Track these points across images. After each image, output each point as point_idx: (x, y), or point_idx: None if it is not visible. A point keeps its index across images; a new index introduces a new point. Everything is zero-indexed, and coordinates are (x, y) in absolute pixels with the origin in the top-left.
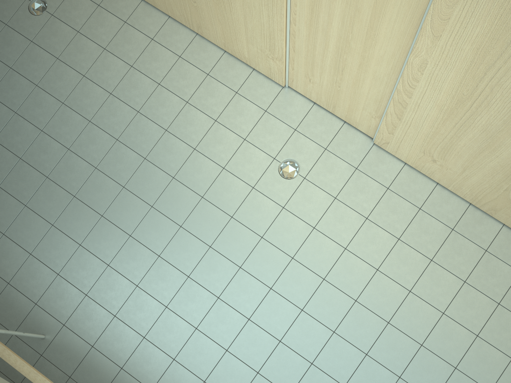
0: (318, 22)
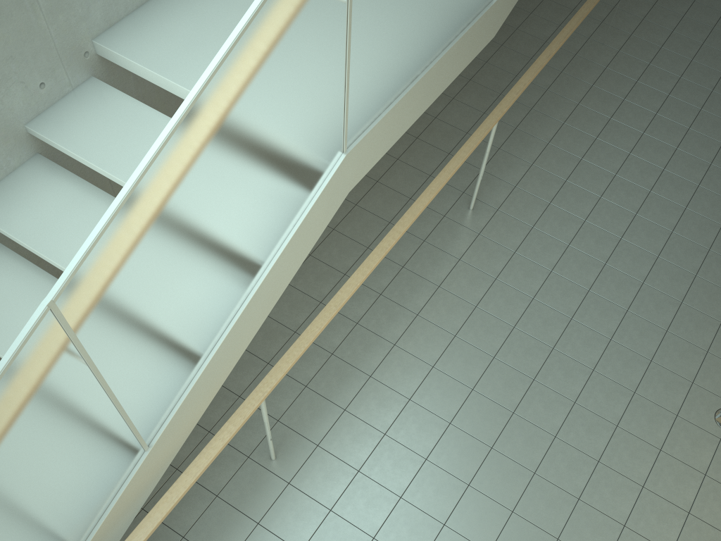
0: None
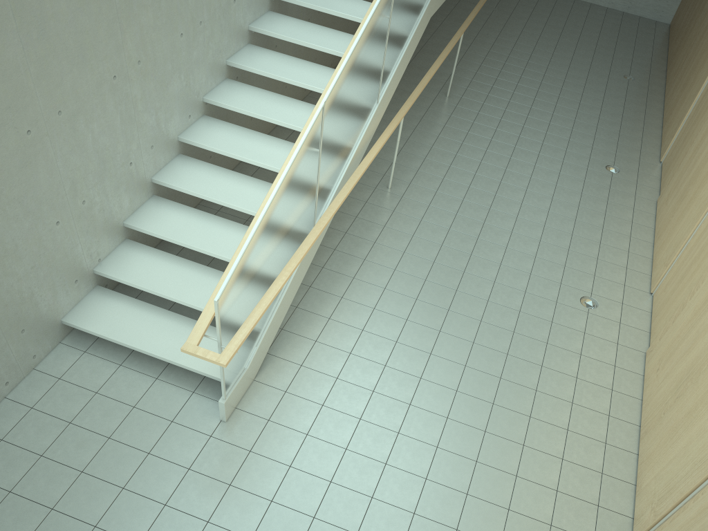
0: (702, 235)
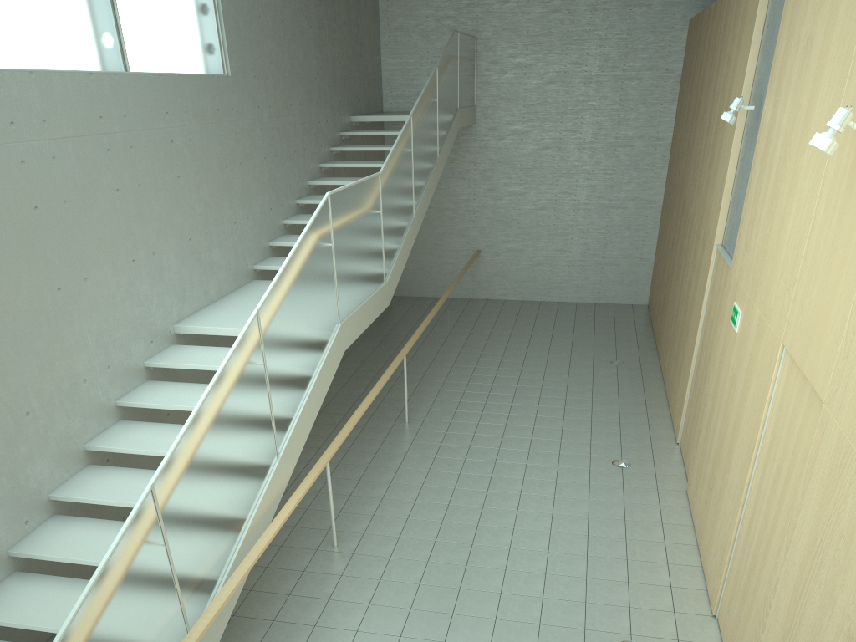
0: (749, 535)
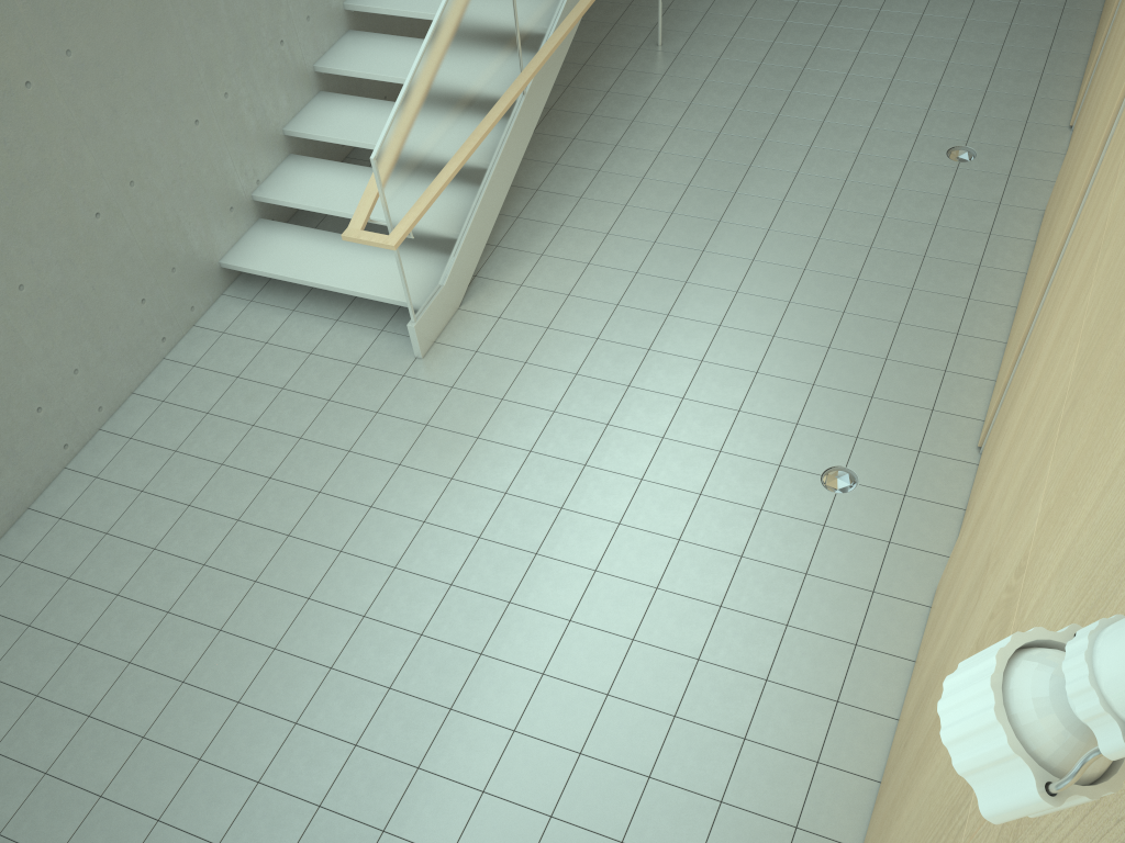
0: None
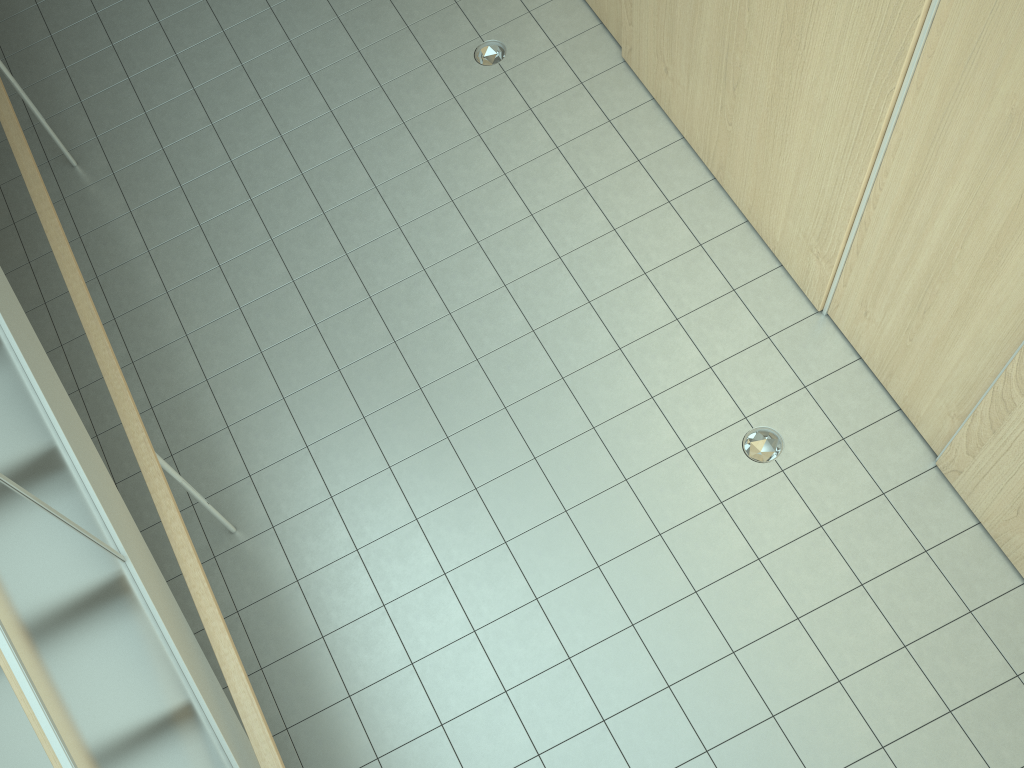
0: (912, 213)
